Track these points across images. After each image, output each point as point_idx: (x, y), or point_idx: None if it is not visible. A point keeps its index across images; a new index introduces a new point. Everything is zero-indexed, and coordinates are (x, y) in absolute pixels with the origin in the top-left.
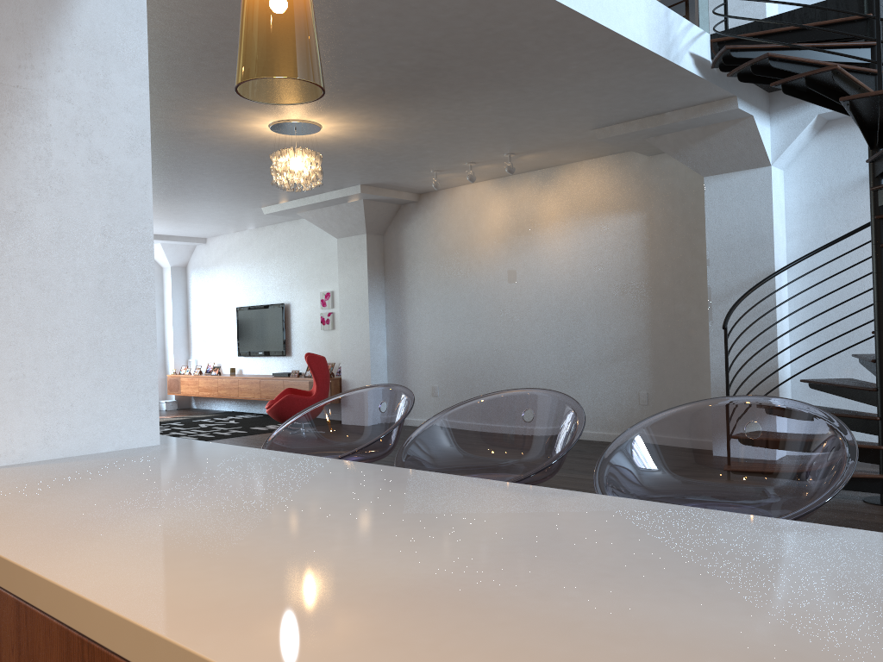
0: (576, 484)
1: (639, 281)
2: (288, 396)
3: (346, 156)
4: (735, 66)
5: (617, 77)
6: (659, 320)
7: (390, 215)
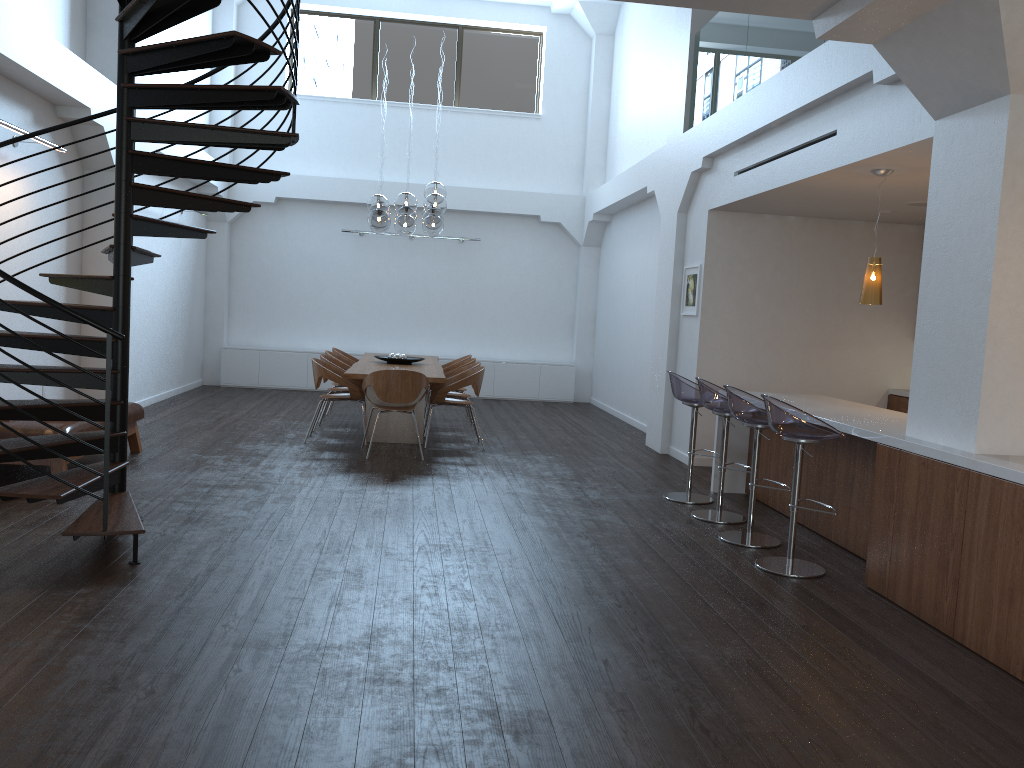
0: (110, 643)
1: None
2: None
3: None
4: None
5: None
6: None
7: None
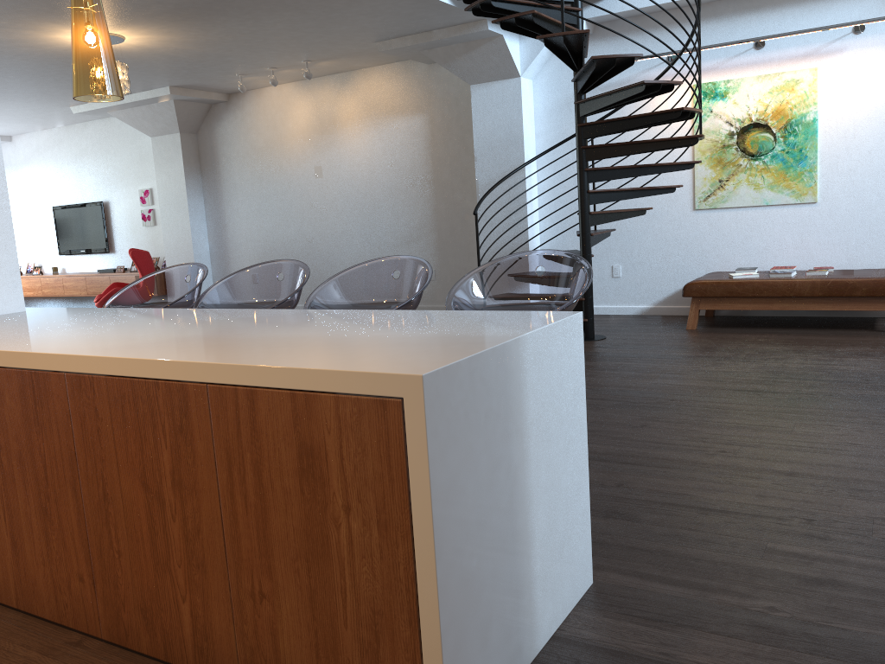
0: None
1: (425, 175)
2: (116, 289)
3: (152, 62)
4: None
5: (384, 4)
6: (441, 208)
7: (202, 115)
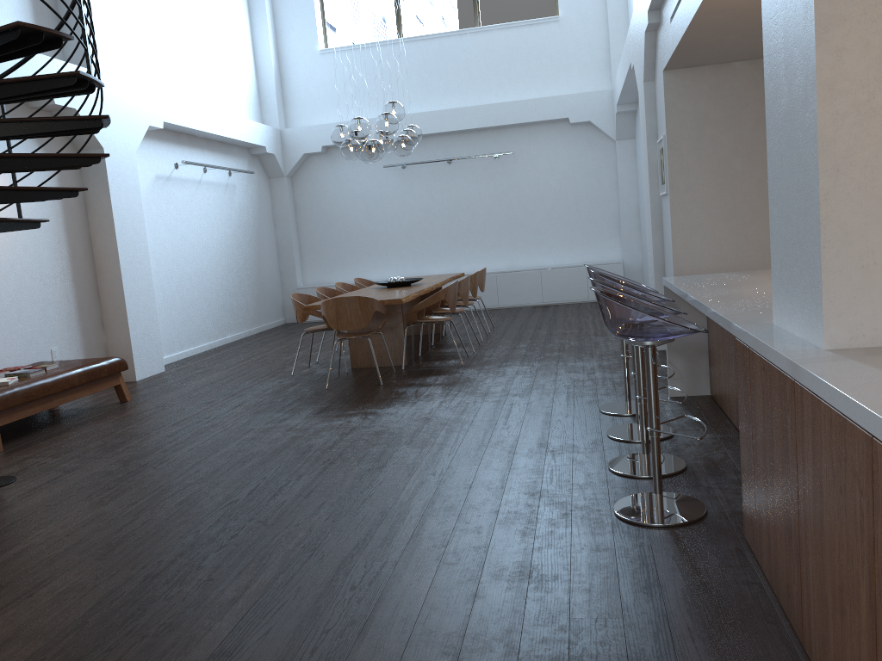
0: None
1: None
2: None
3: None
4: None
5: None
6: None
7: None
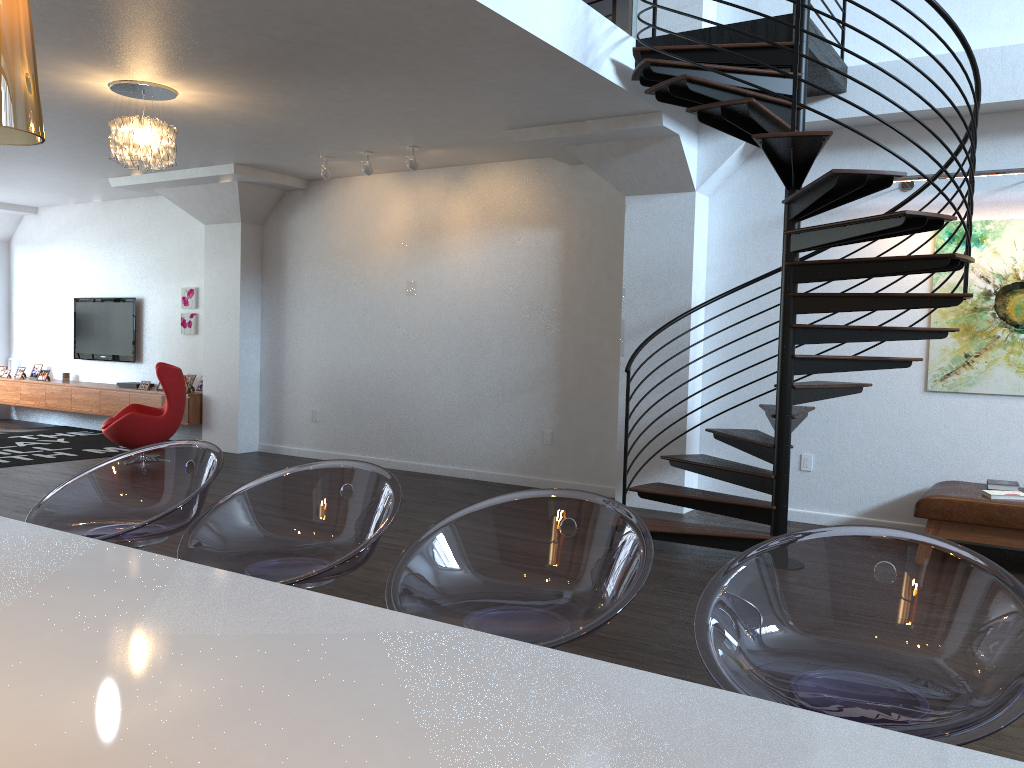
0: None
1: (551, 306)
2: (131, 414)
3: (212, 129)
4: (657, 81)
5: (530, 77)
6: (569, 351)
7: (271, 203)
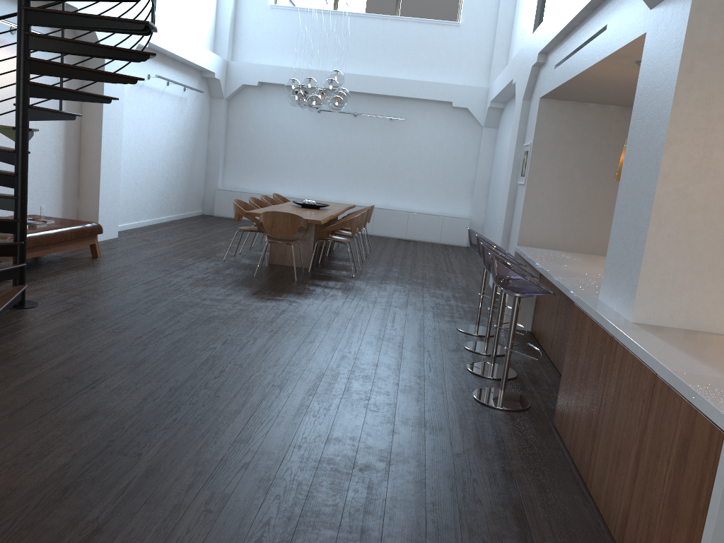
0: None
1: None
2: None
3: None
4: None
5: None
6: None
7: None
